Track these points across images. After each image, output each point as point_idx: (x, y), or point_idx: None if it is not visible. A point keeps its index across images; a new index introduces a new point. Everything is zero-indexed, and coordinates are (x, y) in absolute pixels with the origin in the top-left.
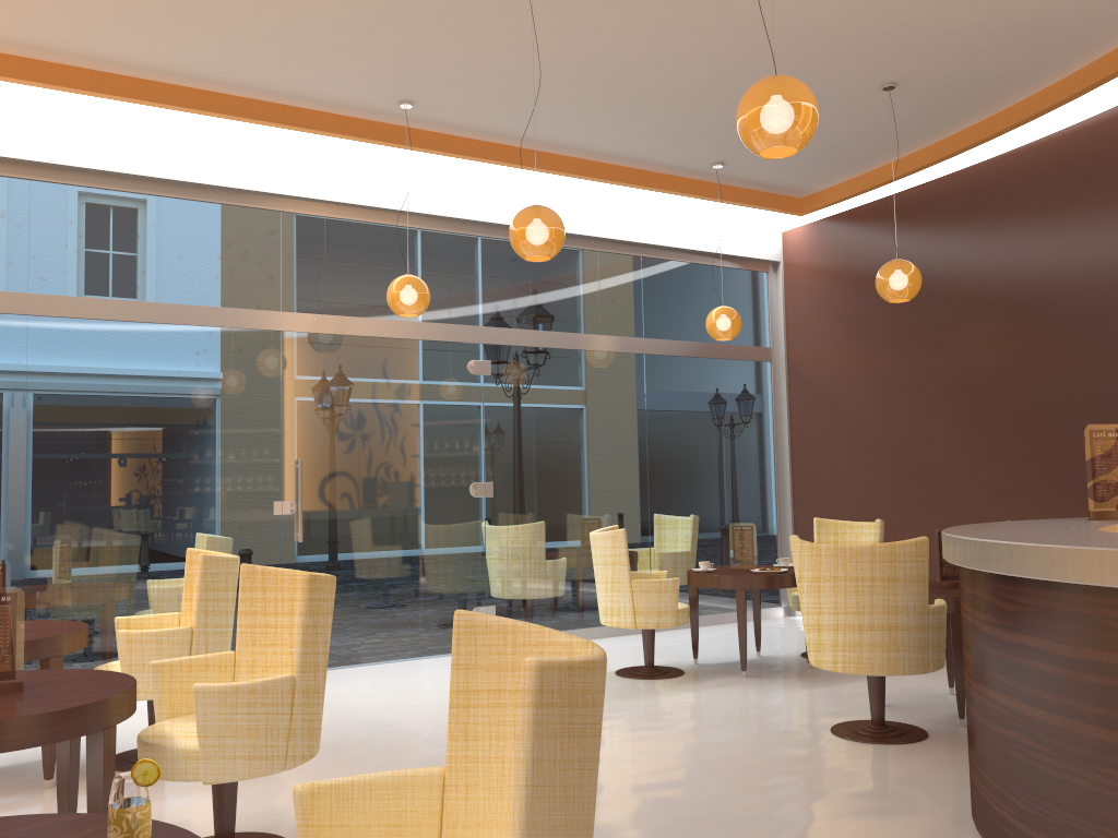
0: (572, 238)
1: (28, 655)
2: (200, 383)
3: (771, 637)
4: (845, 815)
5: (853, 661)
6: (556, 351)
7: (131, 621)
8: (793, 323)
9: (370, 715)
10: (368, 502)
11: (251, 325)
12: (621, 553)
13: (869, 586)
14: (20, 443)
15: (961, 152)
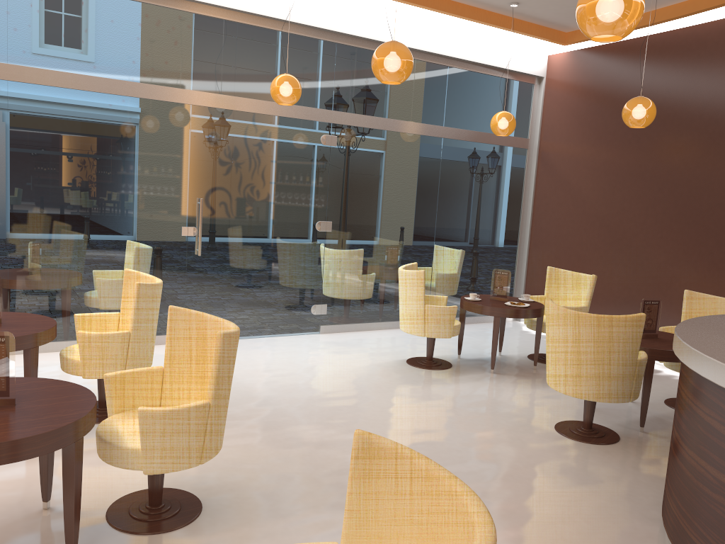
0: None
1: (15, 347)
2: (132, 139)
3: (506, 339)
4: (573, 508)
5: (580, 390)
6: (382, 132)
7: (85, 317)
8: (546, 123)
9: (245, 385)
10: (246, 230)
11: (170, 99)
12: (420, 287)
13: (599, 343)
14: (4, 175)
15: (694, 13)
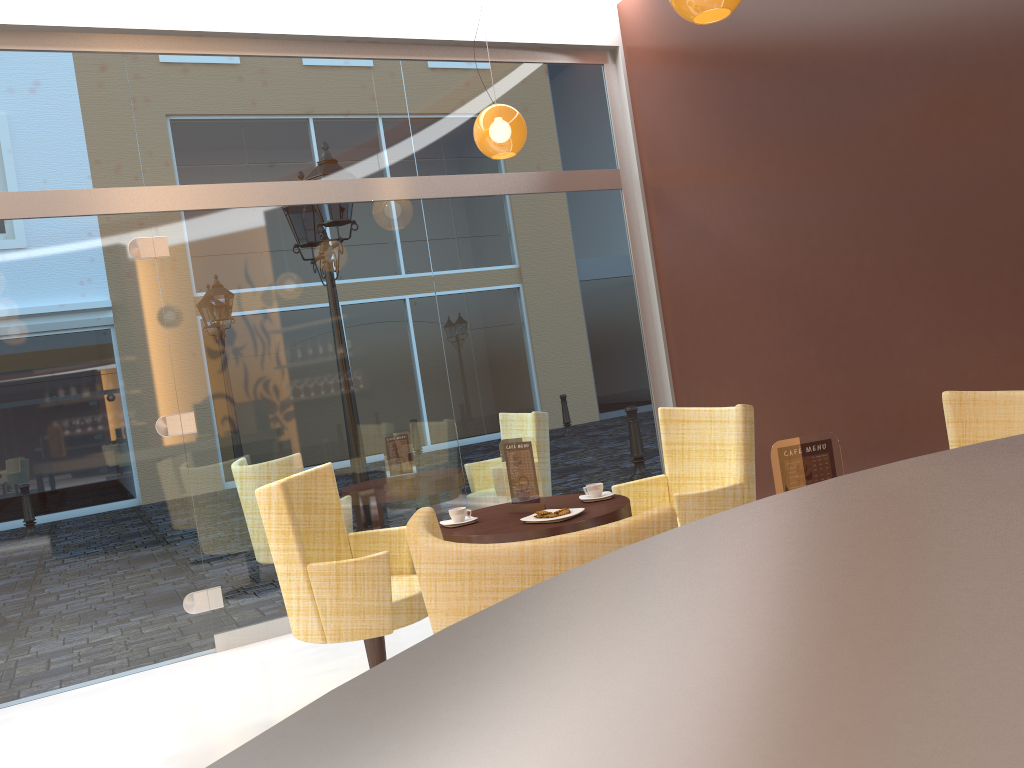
0: (282, 42)
1: None
2: None
3: None
4: None
5: None
6: (276, 211)
7: None
8: (644, 130)
9: None
10: None
11: None
12: (284, 523)
13: None
14: None
15: None
